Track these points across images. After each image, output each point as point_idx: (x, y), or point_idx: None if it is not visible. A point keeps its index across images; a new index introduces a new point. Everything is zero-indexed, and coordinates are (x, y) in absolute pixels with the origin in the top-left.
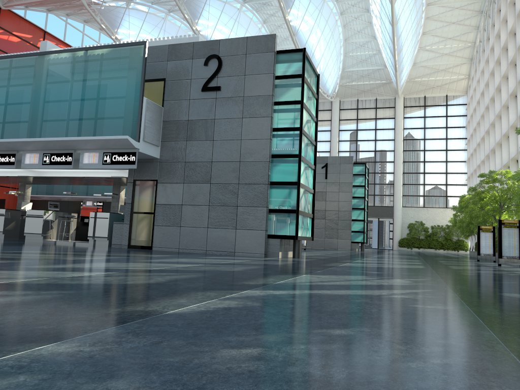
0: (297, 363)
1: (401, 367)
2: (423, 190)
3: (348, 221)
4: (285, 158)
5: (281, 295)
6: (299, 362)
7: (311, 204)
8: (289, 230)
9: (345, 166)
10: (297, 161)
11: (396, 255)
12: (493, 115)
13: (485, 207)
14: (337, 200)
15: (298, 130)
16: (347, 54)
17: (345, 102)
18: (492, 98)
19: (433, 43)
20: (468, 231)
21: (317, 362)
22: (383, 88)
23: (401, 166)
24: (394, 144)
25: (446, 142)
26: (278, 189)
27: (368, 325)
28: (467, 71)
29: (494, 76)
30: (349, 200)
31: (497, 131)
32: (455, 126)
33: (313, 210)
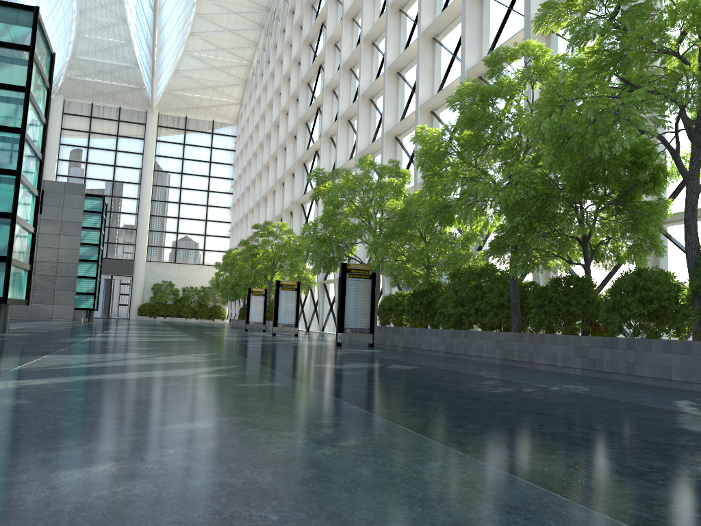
0: (193, 473)
1: (318, 456)
2: (176, 241)
3: (72, 278)
4: None
5: (46, 385)
6: (194, 472)
7: (29, 249)
8: None
9: (72, 198)
10: (13, 180)
11: (143, 326)
12: (267, 155)
13: (257, 265)
14: (57, 246)
15: (19, 133)
16: (81, 33)
17: (73, 104)
18: (268, 134)
19: (203, 50)
20: (234, 294)
21: (217, 468)
22: (131, 95)
23: (149, 206)
24: (141, 175)
25: (208, 181)
26: None
27: (220, 413)
28: (240, 95)
29: (273, 108)
30: (75, 247)
31: (271, 175)
32: (221, 162)
33: (32, 259)
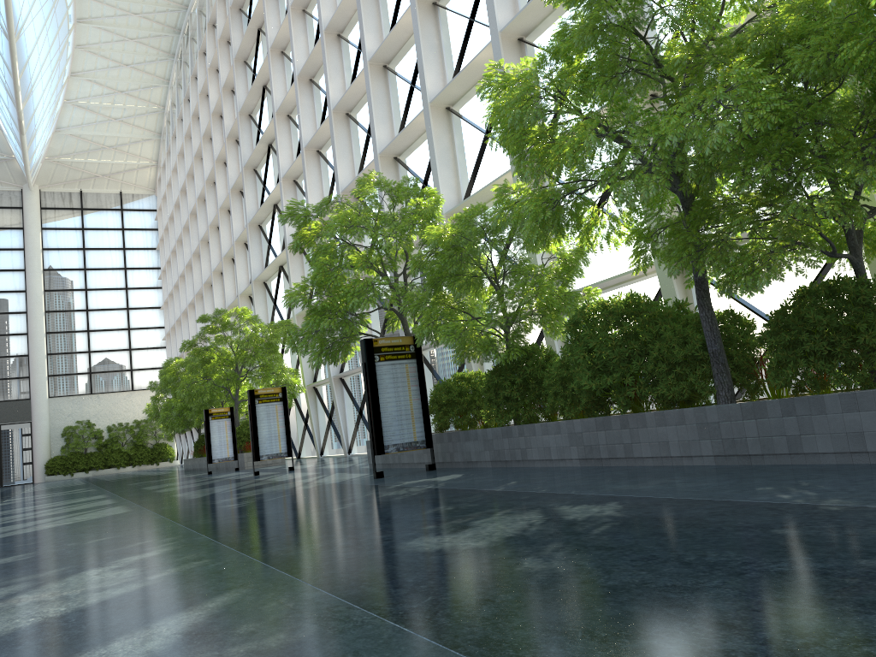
0: None
1: None
2: (89, 363)
3: None
4: None
5: None
6: None
7: None
8: None
9: None
10: None
11: (47, 494)
12: (204, 225)
13: (212, 376)
14: None
15: None
16: None
17: None
18: (201, 197)
19: (93, 95)
20: (183, 423)
21: None
22: None
23: (42, 320)
24: (25, 279)
25: (125, 275)
26: None
27: None
28: (155, 153)
29: (203, 159)
30: None
31: (213, 251)
32: (139, 247)
33: None
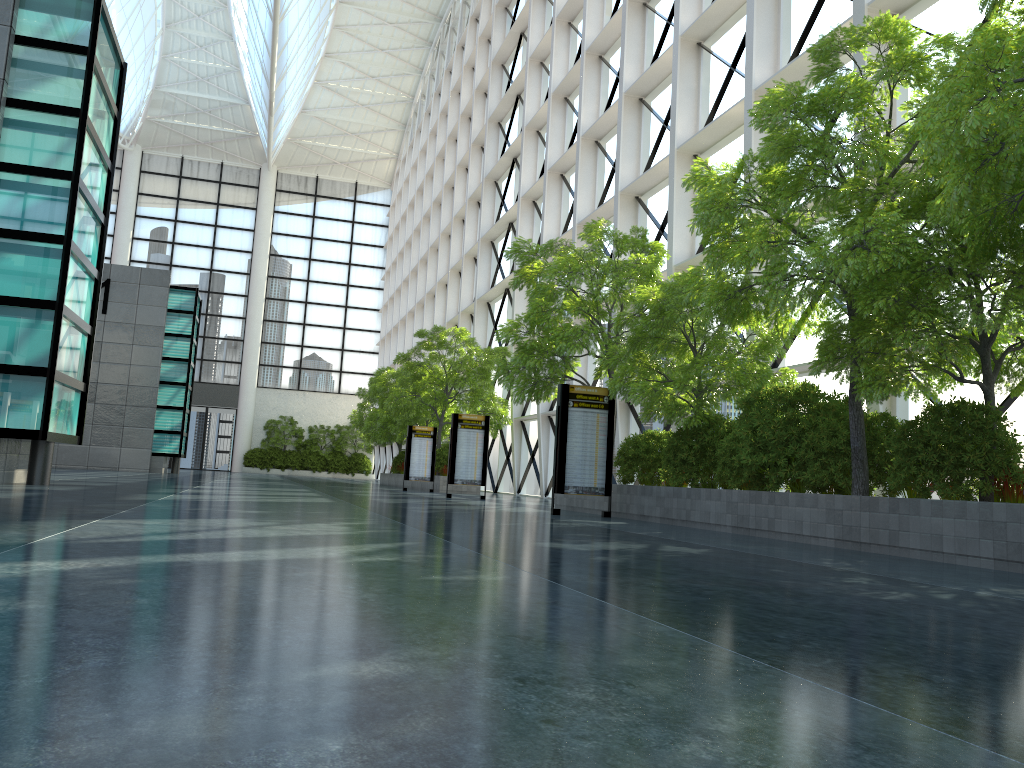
0: None
1: (690, 767)
2: (300, 358)
3: (149, 408)
4: (27, 240)
5: (82, 572)
6: None
7: (82, 359)
8: (26, 418)
9: (151, 291)
10: (60, 252)
11: (252, 481)
12: (436, 231)
13: (421, 392)
14: (128, 362)
15: (70, 179)
16: (168, 55)
17: (155, 159)
18: (437, 201)
19: (343, 78)
20: (385, 436)
21: None
22: (238, 145)
23: (262, 306)
24: (251, 262)
25: (348, 271)
26: (1, 314)
27: (415, 639)
28: (397, 145)
29: (445, 161)
30: (154, 364)
31: (441, 261)
32: (366, 243)
33: (87, 374)
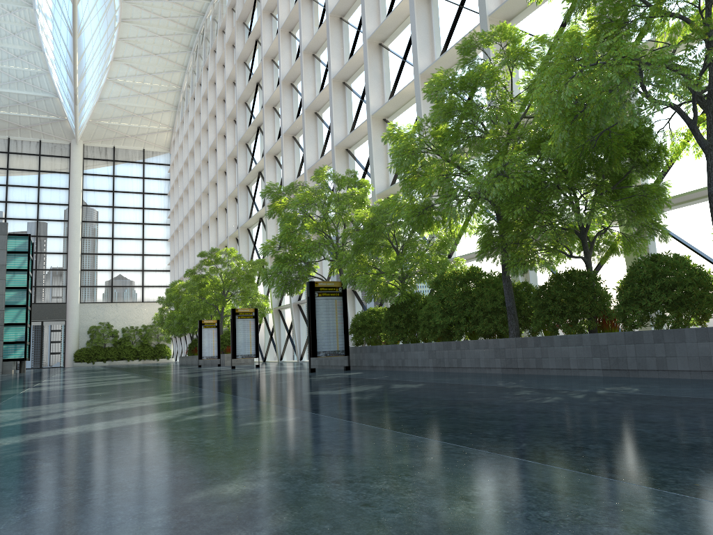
0: None
1: (465, 520)
2: (112, 278)
3: None
4: None
5: None
6: None
7: None
8: None
9: None
10: None
11: (84, 372)
12: (206, 181)
13: (205, 296)
14: None
15: None
16: None
17: None
18: (205, 159)
19: (128, 75)
20: (181, 329)
21: None
22: (52, 127)
23: (79, 243)
24: (68, 212)
25: (143, 213)
26: None
27: (254, 465)
28: (171, 121)
29: (208, 131)
30: None
31: (211, 201)
32: (155, 192)
33: None
